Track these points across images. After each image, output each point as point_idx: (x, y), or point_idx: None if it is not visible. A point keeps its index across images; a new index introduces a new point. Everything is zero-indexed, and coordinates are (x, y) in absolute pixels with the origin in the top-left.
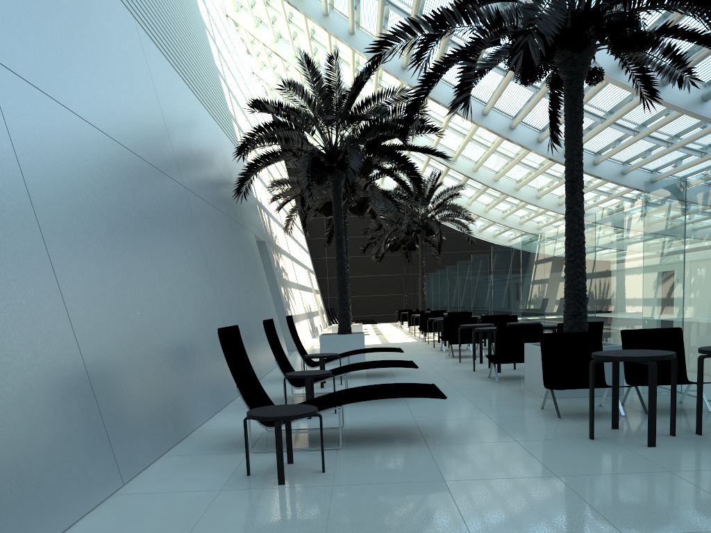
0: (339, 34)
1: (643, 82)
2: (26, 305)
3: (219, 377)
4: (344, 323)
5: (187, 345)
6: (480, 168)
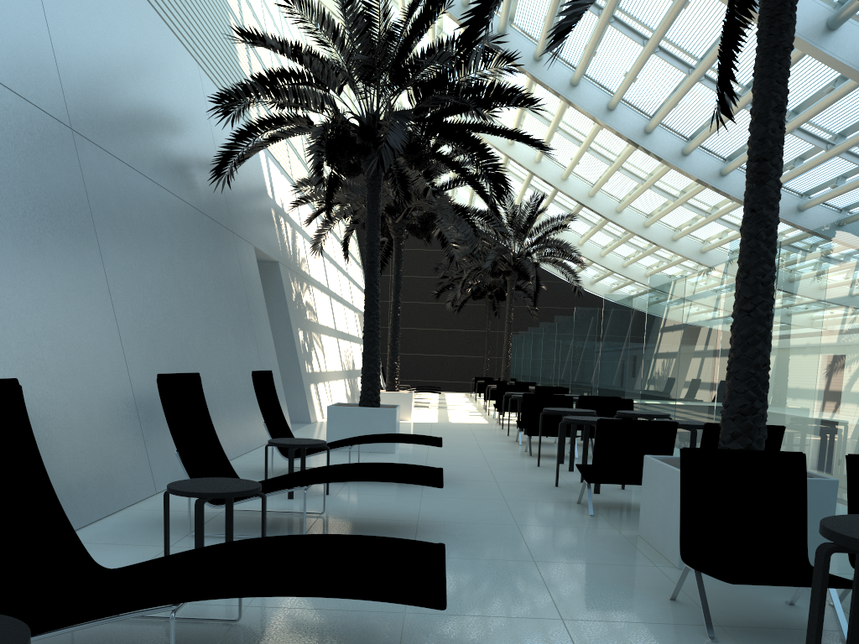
0: None
1: None
2: None
3: (80, 471)
4: (370, 389)
5: None
6: (598, 193)
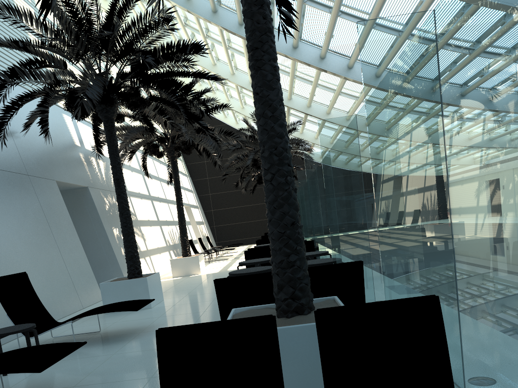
0: None
1: None
2: None
3: None
4: (132, 266)
5: None
6: (313, 104)
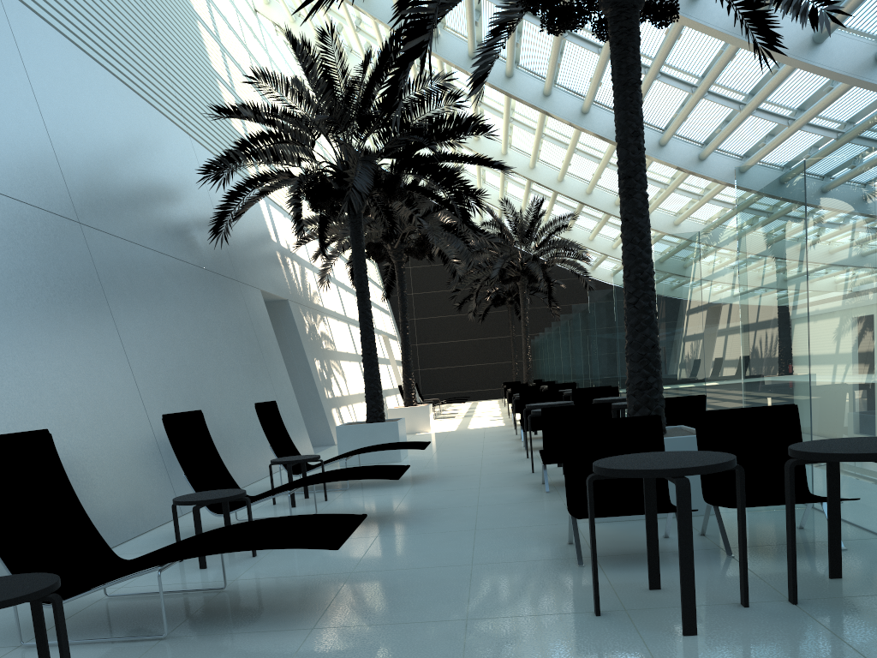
0: (383, 17)
1: (756, 23)
2: None
3: (114, 500)
4: (374, 407)
5: None
6: (595, 189)
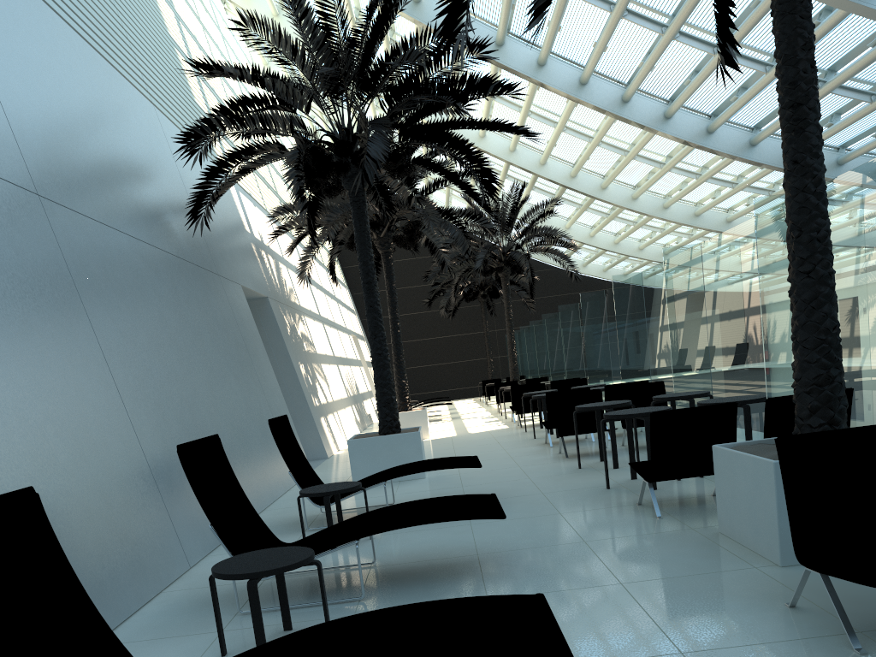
0: None
1: None
2: None
3: (109, 562)
4: (388, 415)
5: None
6: (580, 172)
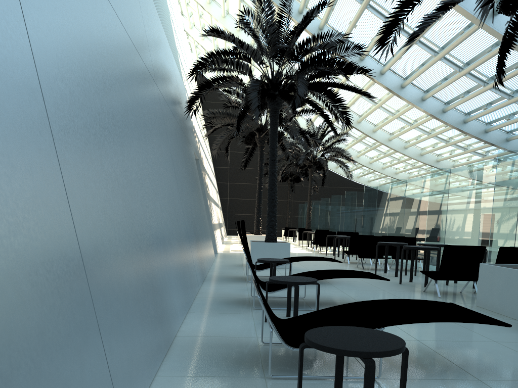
0: None
1: None
2: (1, 141)
3: (186, 275)
4: (272, 232)
5: (166, 240)
6: (362, 120)
